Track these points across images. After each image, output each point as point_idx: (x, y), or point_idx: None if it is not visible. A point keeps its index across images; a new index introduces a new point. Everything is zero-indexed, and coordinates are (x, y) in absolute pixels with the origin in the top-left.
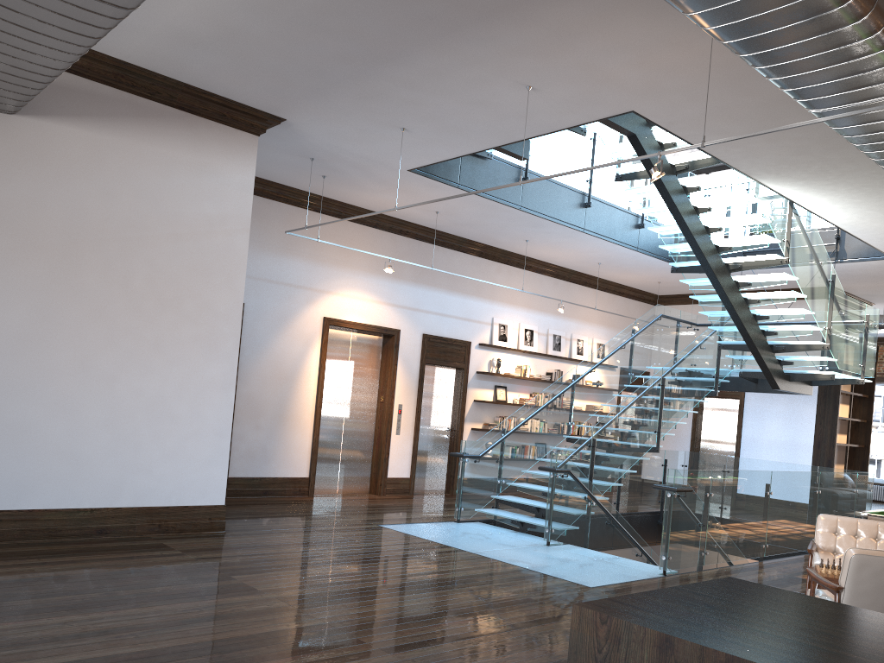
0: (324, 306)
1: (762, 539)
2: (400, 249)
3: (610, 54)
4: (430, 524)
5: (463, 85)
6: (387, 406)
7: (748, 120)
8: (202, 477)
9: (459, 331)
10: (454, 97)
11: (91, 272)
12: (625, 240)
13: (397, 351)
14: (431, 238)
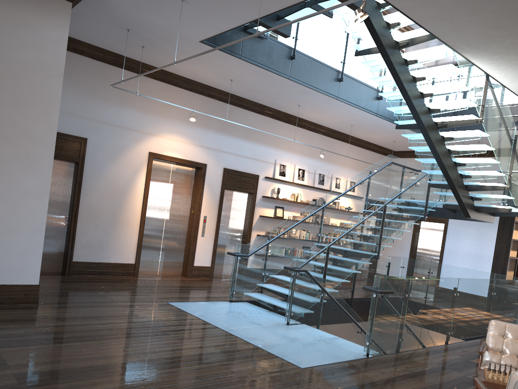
0: (149, 144)
1: (448, 328)
2: (209, 107)
3: None
4: (208, 303)
5: None
6: (195, 216)
7: None
8: (19, 263)
9: (251, 167)
10: None
11: None
12: (368, 107)
13: (204, 179)
14: (232, 101)
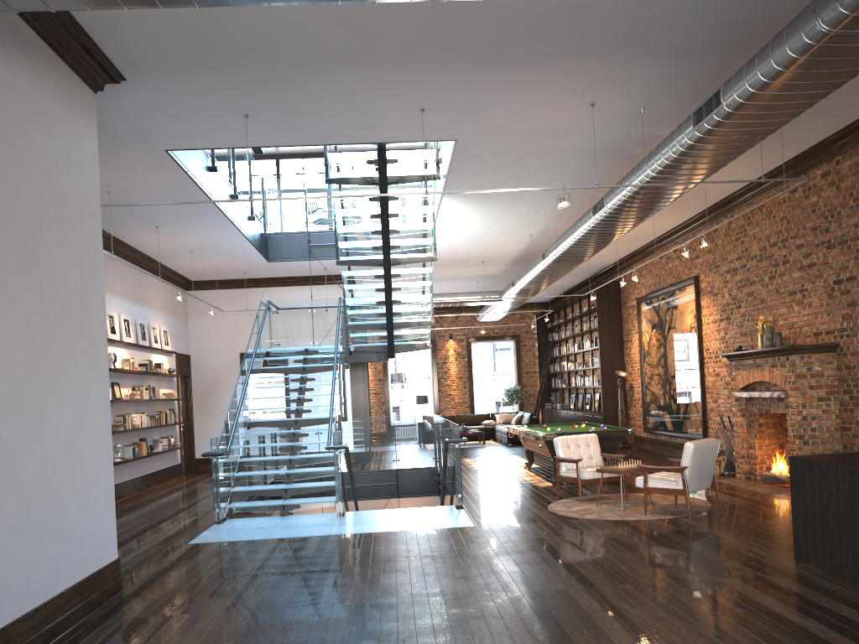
0: None
1: None
2: None
3: (513, 103)
4: (212, 530)
5: (375, 96)
6: None
7: (509, 159)
8: (103, 530)
9: None
10: (350, 102)
11: (13, 267)
12: (246, 231)
13: None
14: None
